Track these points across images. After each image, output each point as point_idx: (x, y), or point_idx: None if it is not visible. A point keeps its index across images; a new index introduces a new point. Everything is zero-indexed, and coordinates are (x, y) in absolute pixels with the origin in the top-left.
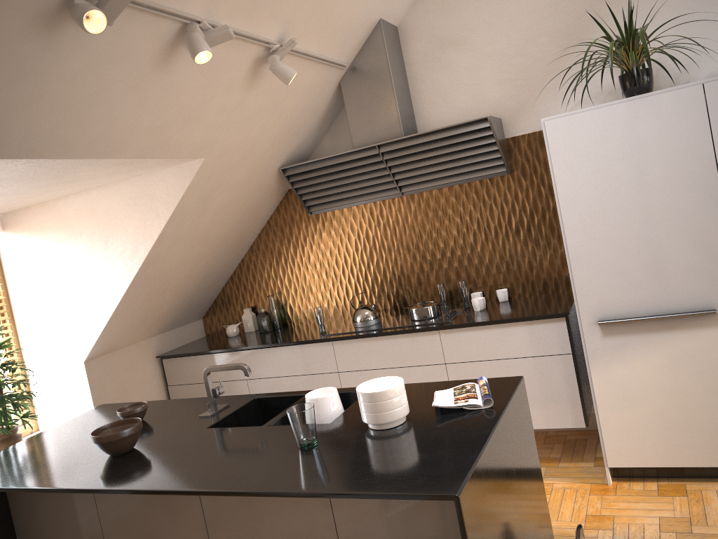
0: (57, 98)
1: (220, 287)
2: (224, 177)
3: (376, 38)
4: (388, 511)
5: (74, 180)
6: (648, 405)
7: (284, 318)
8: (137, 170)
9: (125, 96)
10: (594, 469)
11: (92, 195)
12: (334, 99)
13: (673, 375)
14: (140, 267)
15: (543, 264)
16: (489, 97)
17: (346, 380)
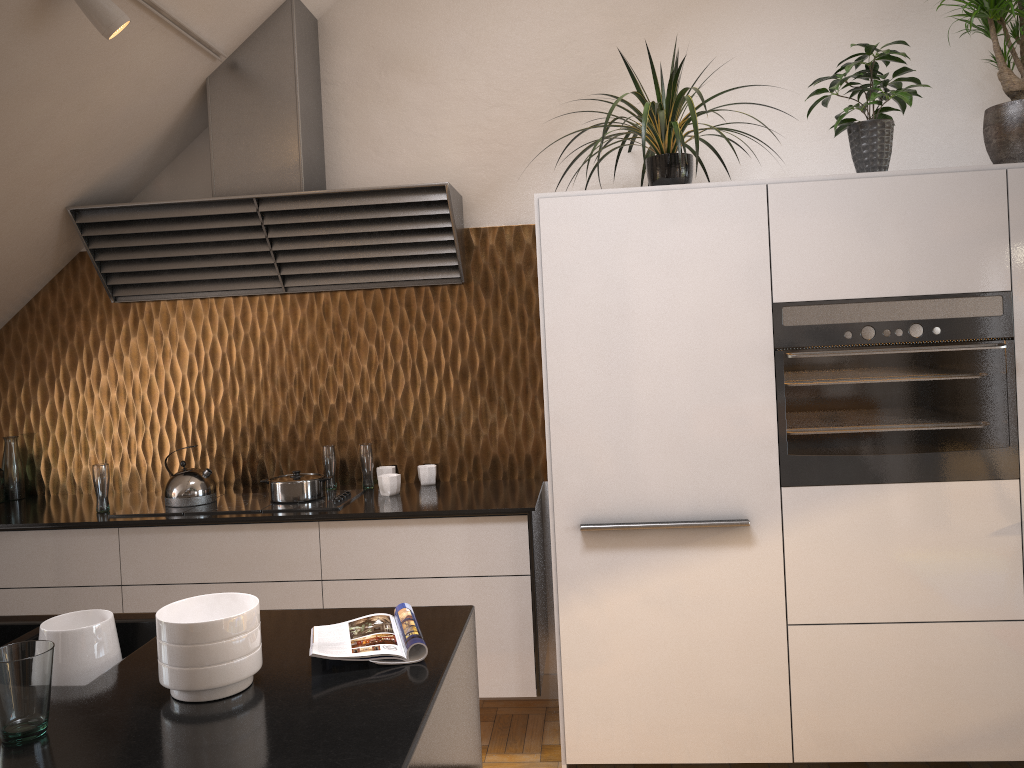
0: None
1: None
2: None
3: (282, 23)
4: None
5: None
6: (638, 663)
7: (31, 482)
8: None
9: None
10: (541, 766)
11: None
12: (191, 110)
13: (679, 617)
14: None
15: (495, 431)
16: (449, 161)
17: (135, 601)
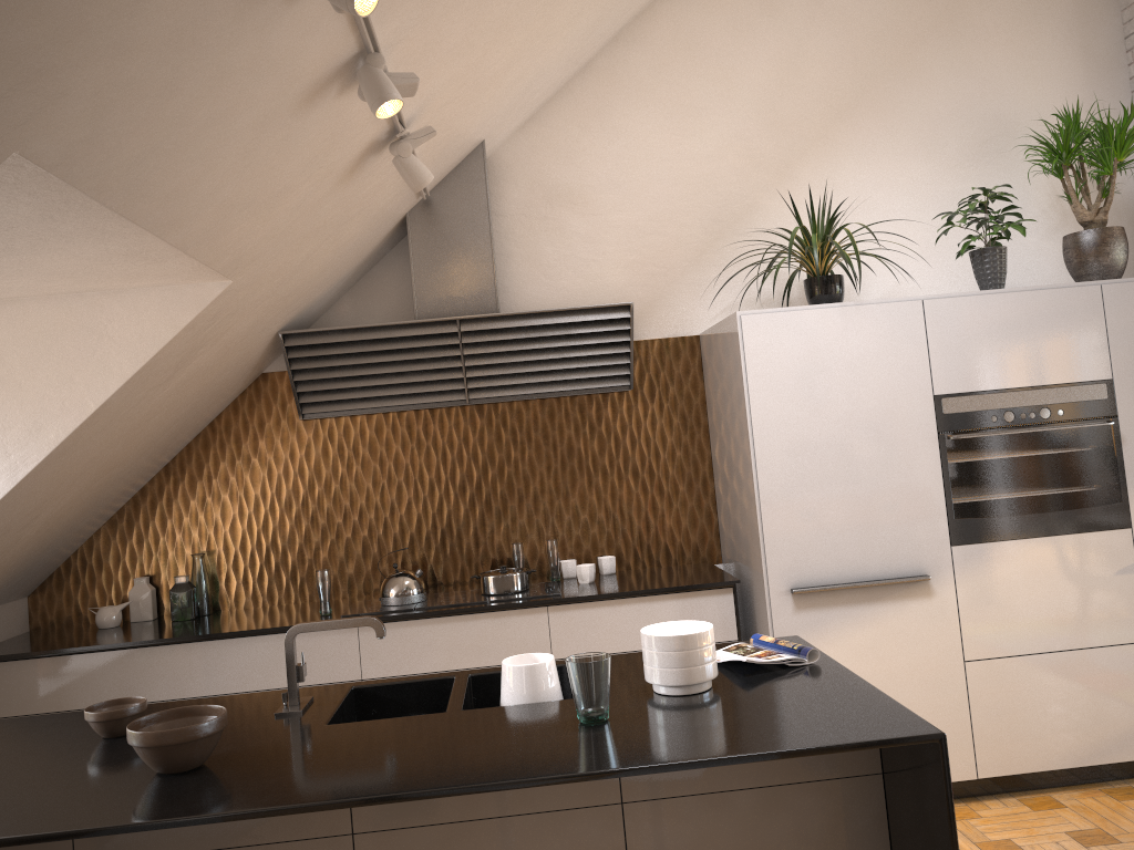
0: (187, 102)
1: (87, 535)
2: (226, 324)
3: (475, 165)
4: (722, 815)
5: None
6: None
7: (214, 598)
8: (108, 279)
9: (242, 135)
10: None
11: None
12: (385, 240)
13: (877, 663)
14: (40, 462)
15: (664, 522)
16: (611, 282)
17: None
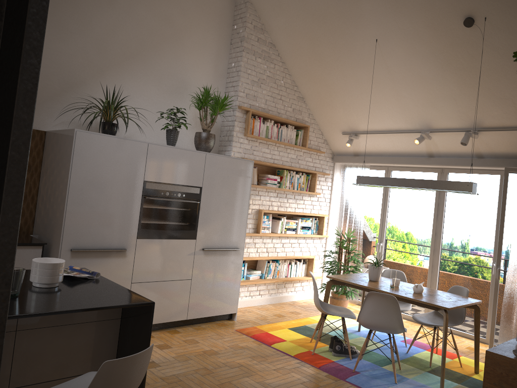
0: None
1: None
2: None
3: None
4: (58, 334)
5: None
6: None
7: None
8: None
9: None
10: None
11: None
12: None
13: None
14: None
15: None
16: None
17: None
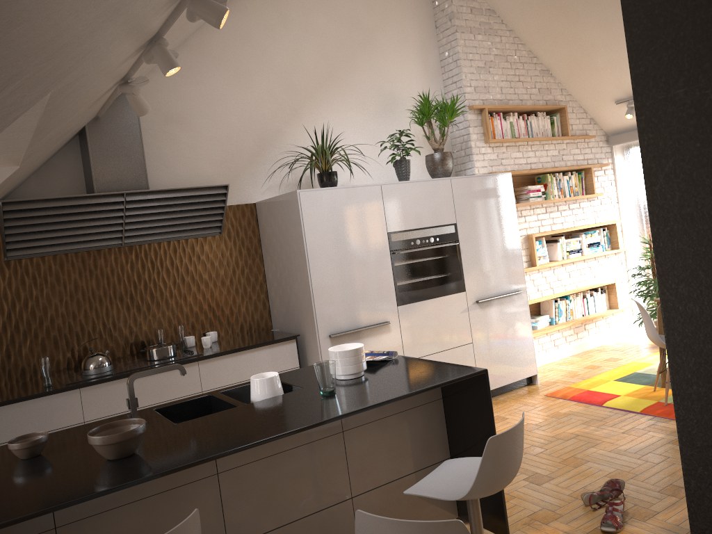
0: (104, 63)
1: None
2: None
3: None
4: (384, 428)
5: None
6: None
7: None
8: None
9: (96, 80)
10: None
11: None
12: (67, 141)
13: None
14: None
15: (241, 309)
16: (205, 172)
17: None
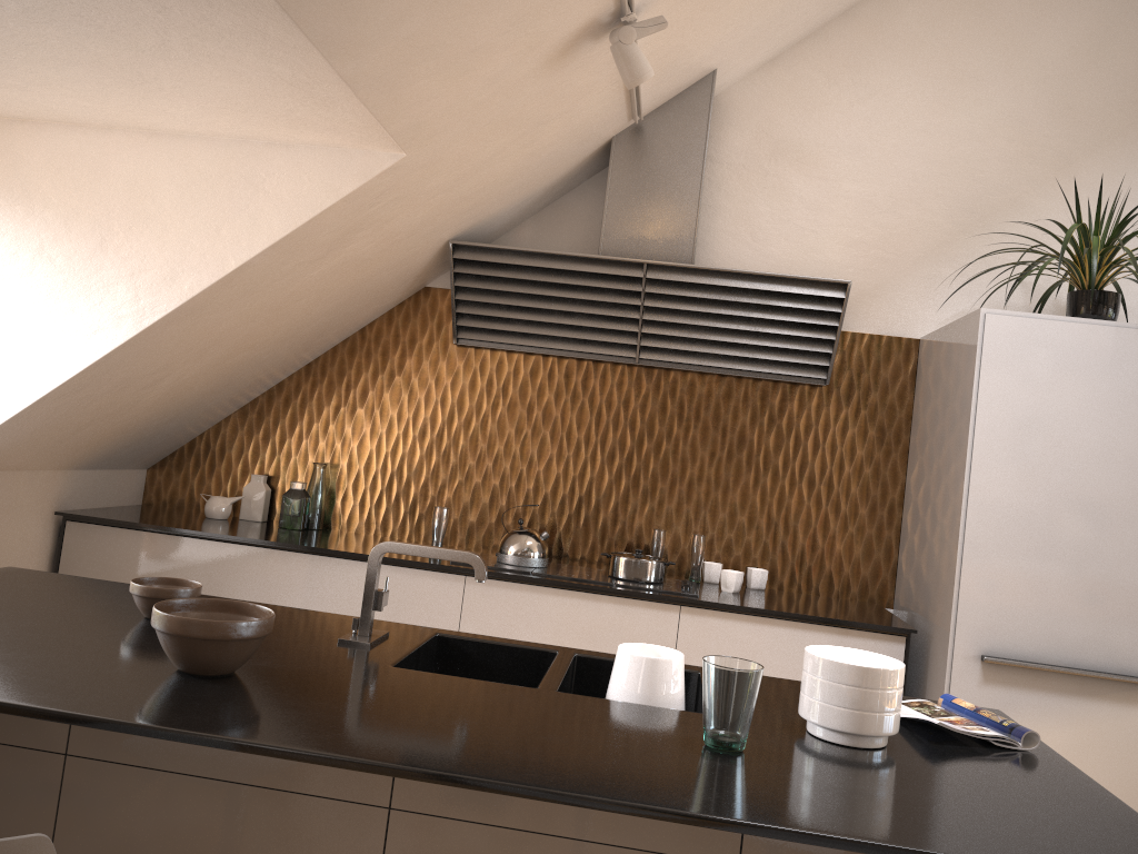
0: None
1: (216, 419)
2: (392, 210)
3: (700, 96)
4: None
5: (151, 82)
6: None
7: (327, 514)
8: (273, 122)
9: None
10: None
11: (112, 139)
12: (583, 165)
13: None
14: (168, 314)
15: (833, 545)
16: (827, 259)
17: None
